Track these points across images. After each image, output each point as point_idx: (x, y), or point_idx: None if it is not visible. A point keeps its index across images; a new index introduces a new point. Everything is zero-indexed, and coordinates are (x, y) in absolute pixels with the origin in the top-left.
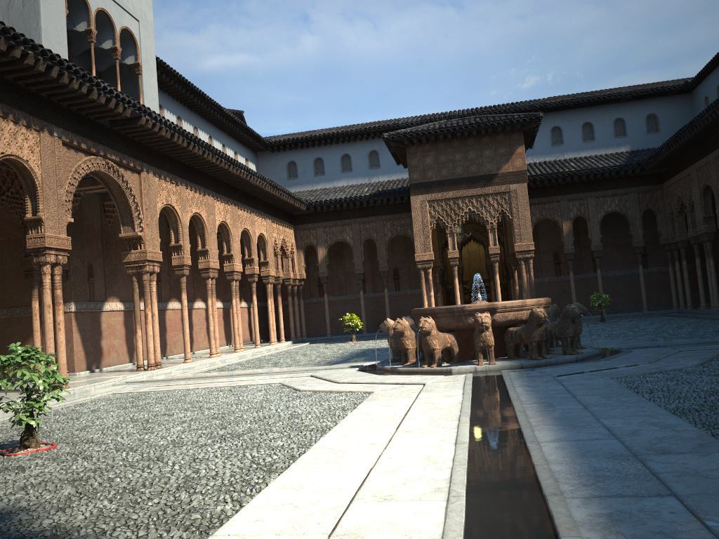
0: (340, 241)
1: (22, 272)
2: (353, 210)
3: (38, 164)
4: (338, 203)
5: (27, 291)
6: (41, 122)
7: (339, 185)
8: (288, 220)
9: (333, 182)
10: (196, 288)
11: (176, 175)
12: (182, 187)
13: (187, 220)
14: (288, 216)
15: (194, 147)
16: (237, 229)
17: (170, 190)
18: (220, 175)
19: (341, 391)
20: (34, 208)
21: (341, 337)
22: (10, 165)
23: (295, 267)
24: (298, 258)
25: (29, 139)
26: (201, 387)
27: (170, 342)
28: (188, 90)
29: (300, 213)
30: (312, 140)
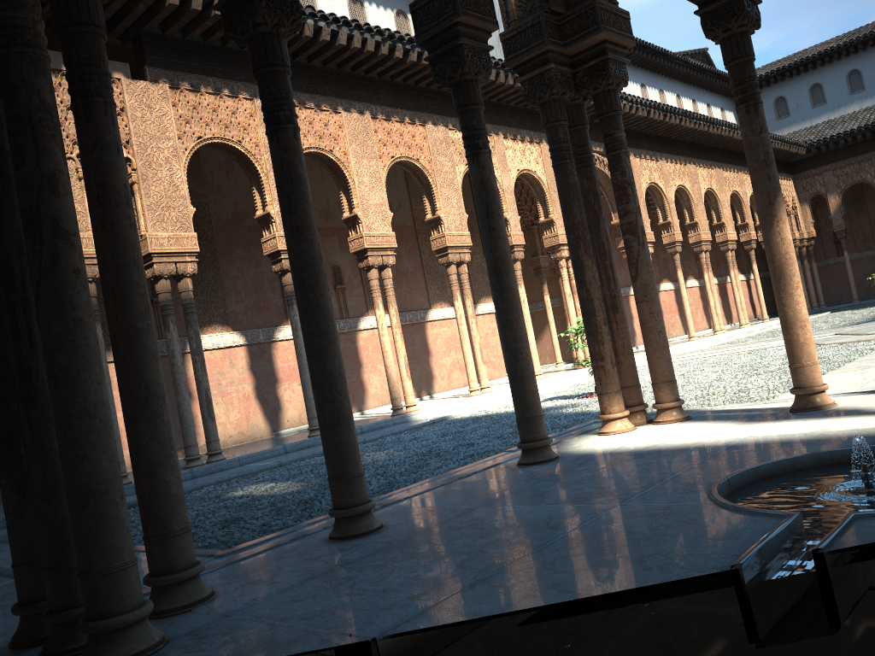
0: (857, 182)
1: (527, 272)
2: (872, 141)
3: (543, 172)
4: (848, 136)
5: (534, 288)
6: (539, 134)
7: (848, 112)
8: (783, 171)
9: (839, 109)
10: (685, 265)
11: (654, 150)
12: (662, 162)
13: (671, 195)
14: (784, 165)
15: (670, 118)
16: (725, 194)
17: (651, 168)
18: (699, 138)
19: (870, 339)
20: (545, 212)
21: (873, 301)
22: (522, 179)
23: (800, 225)
24: (803, 213)
25: (533, 152)
26: (718, 354)
27: (668, 325)
28: (649, 53)
29: (798, 158)
30: (804, 64)
